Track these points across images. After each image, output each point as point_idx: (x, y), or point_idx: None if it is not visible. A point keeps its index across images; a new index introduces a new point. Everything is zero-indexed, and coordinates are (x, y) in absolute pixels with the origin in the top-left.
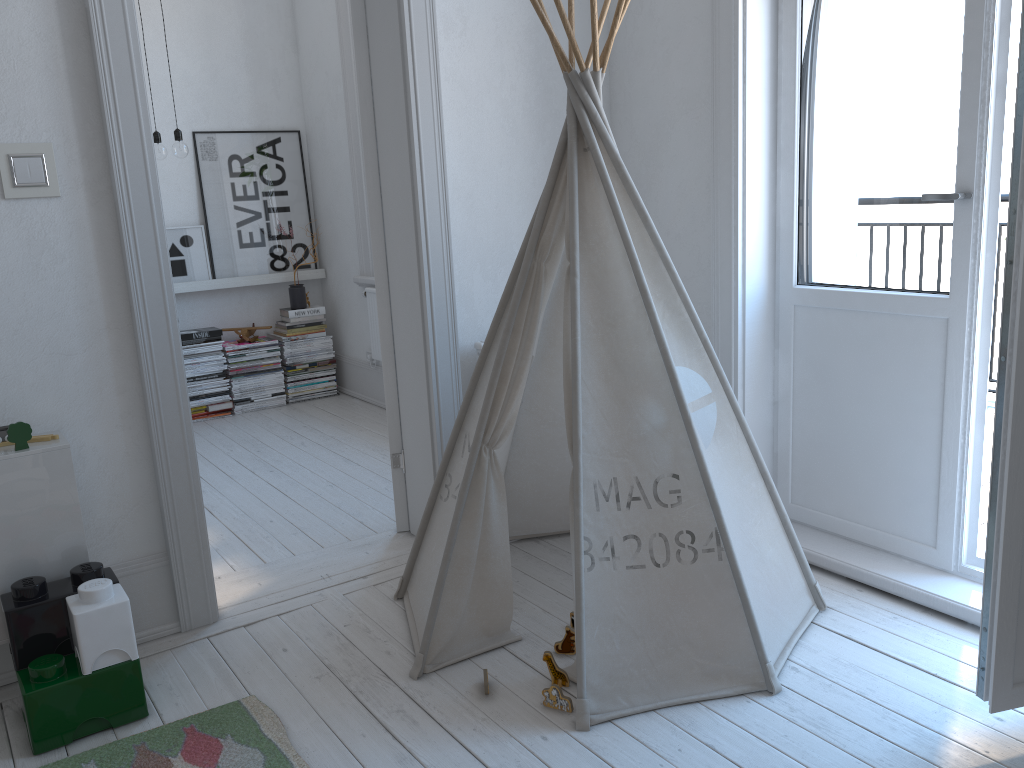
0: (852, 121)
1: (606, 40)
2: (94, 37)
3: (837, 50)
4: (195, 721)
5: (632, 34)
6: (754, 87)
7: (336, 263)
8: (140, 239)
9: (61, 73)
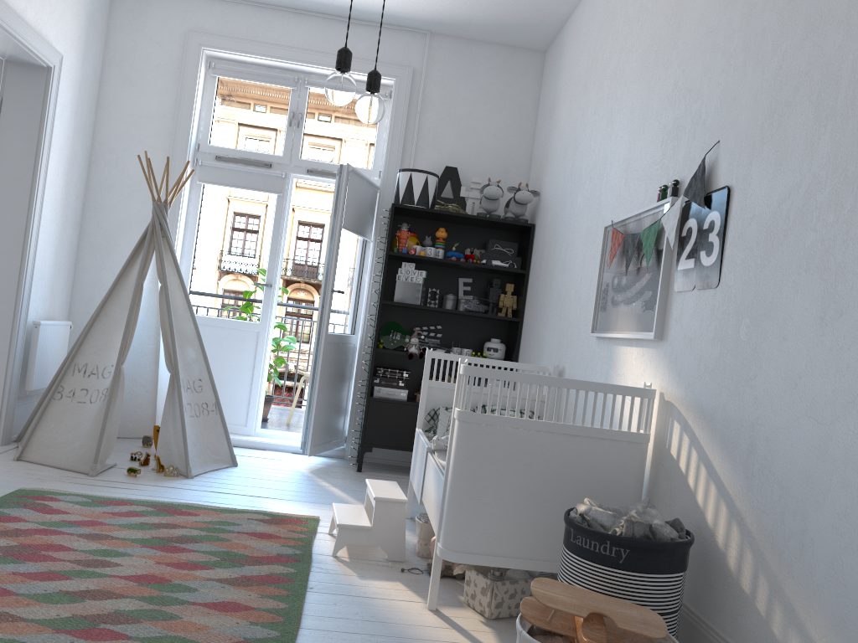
0: (222, 247)
1: (87, 172)
2: None
3: (218, 217)
4: (15, 494)
5: (107, 176)
6: (182, 222)
7: None
8: None
9: None
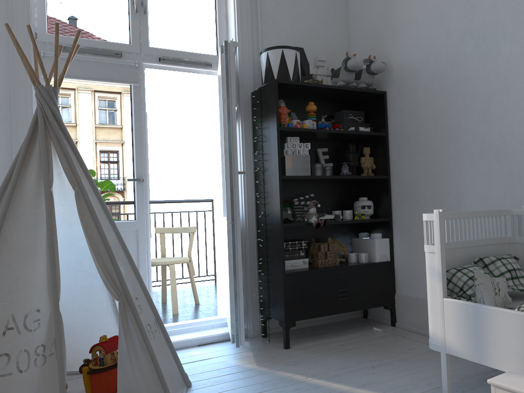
0: (82, 146)
1: None
2: None
3: (72, 114)
4: None
5: None
6: None
7: None
8: None
9: None
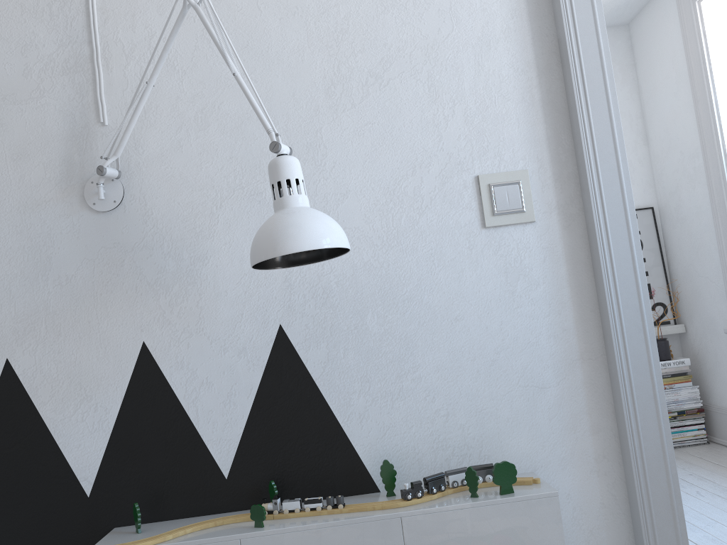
0: None
1: None
2: (569, 59)
3: None
4: None
5: None
6: None
7: (697, 317)
8: (616, 259)
9: (535, 102)
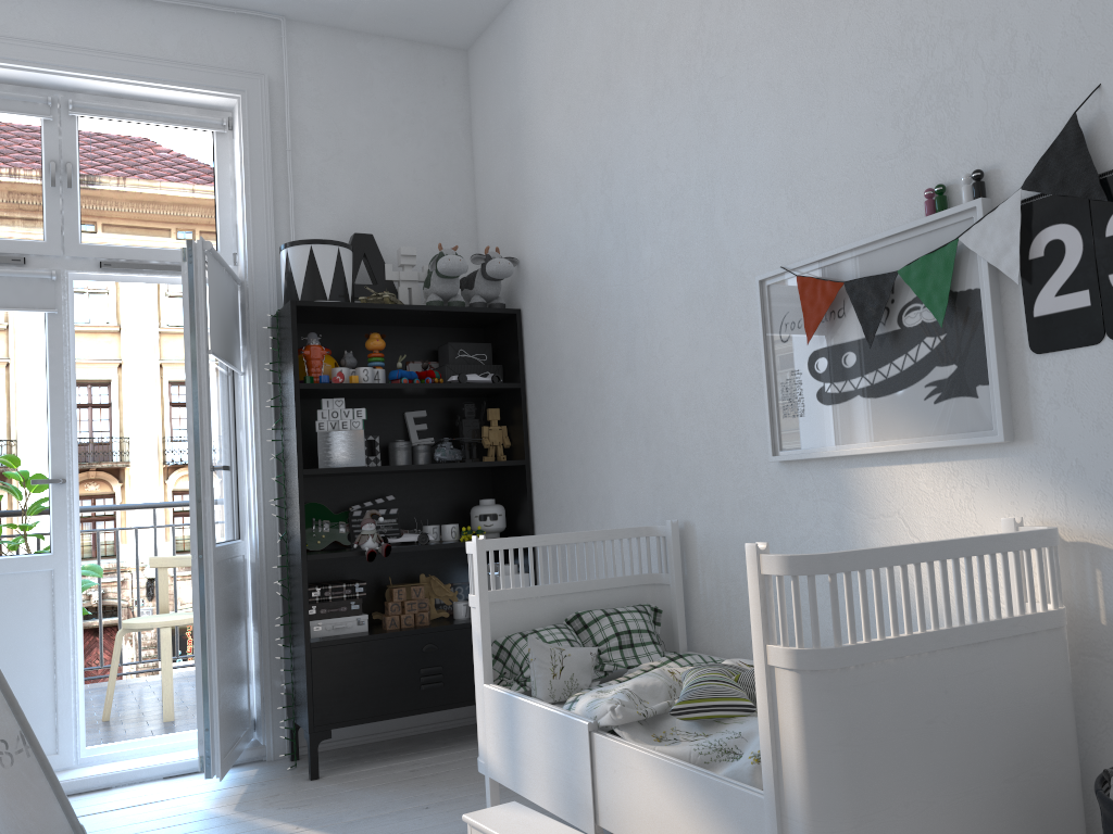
0: None
1: None
2: None
3: None
4: None
5: None
6: None
7: None
8: None
9: None
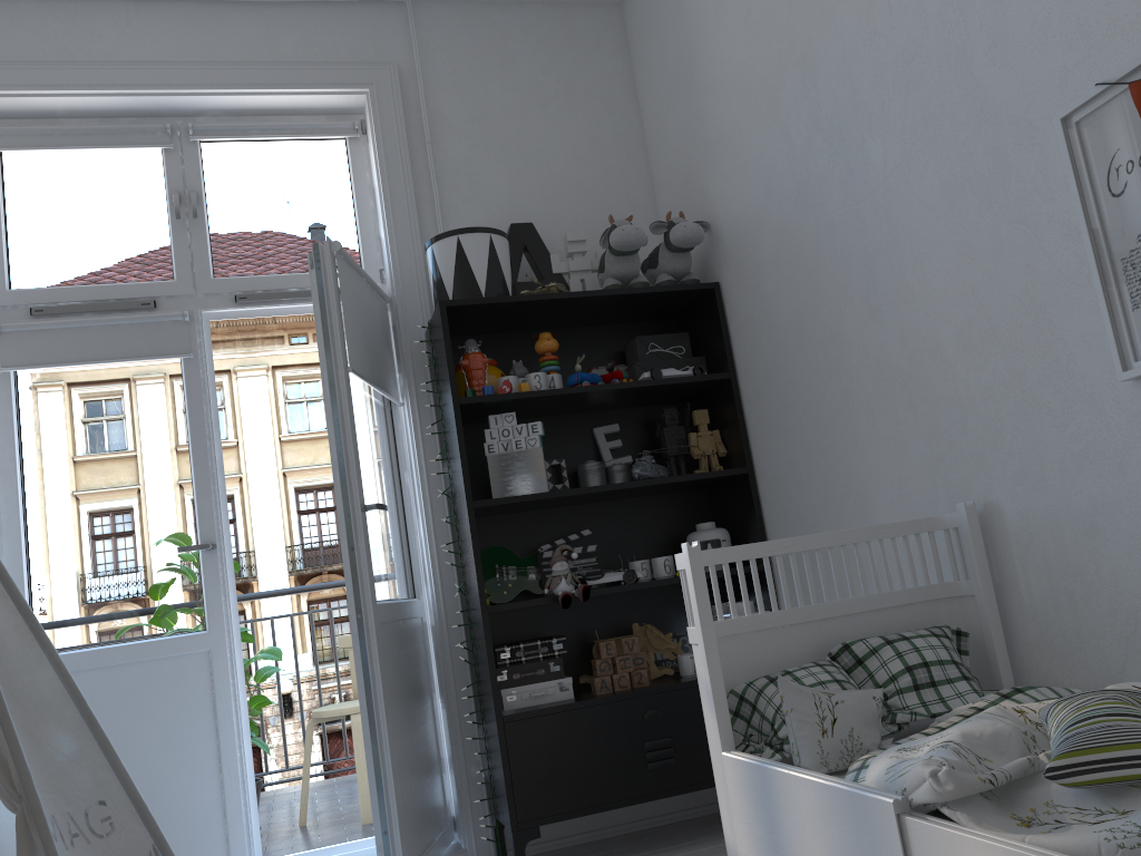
0: (87, 494)
1: None
2: None
3: (63, 434)
4: None
5: None
6: None
7: None
8: None
9: None
